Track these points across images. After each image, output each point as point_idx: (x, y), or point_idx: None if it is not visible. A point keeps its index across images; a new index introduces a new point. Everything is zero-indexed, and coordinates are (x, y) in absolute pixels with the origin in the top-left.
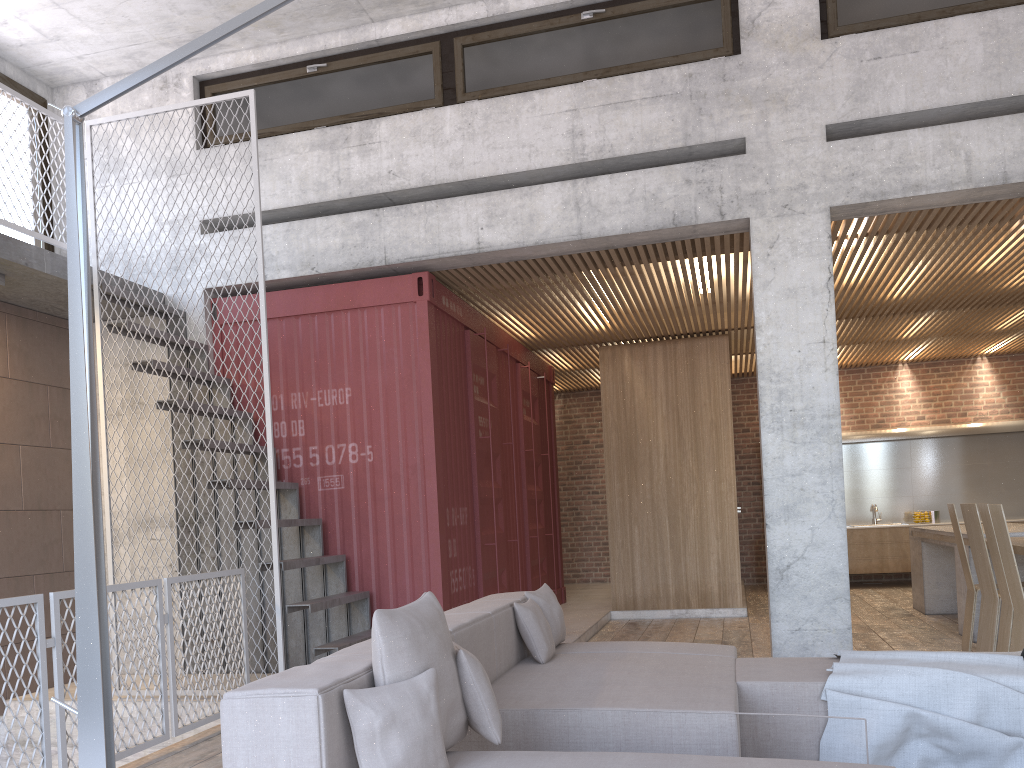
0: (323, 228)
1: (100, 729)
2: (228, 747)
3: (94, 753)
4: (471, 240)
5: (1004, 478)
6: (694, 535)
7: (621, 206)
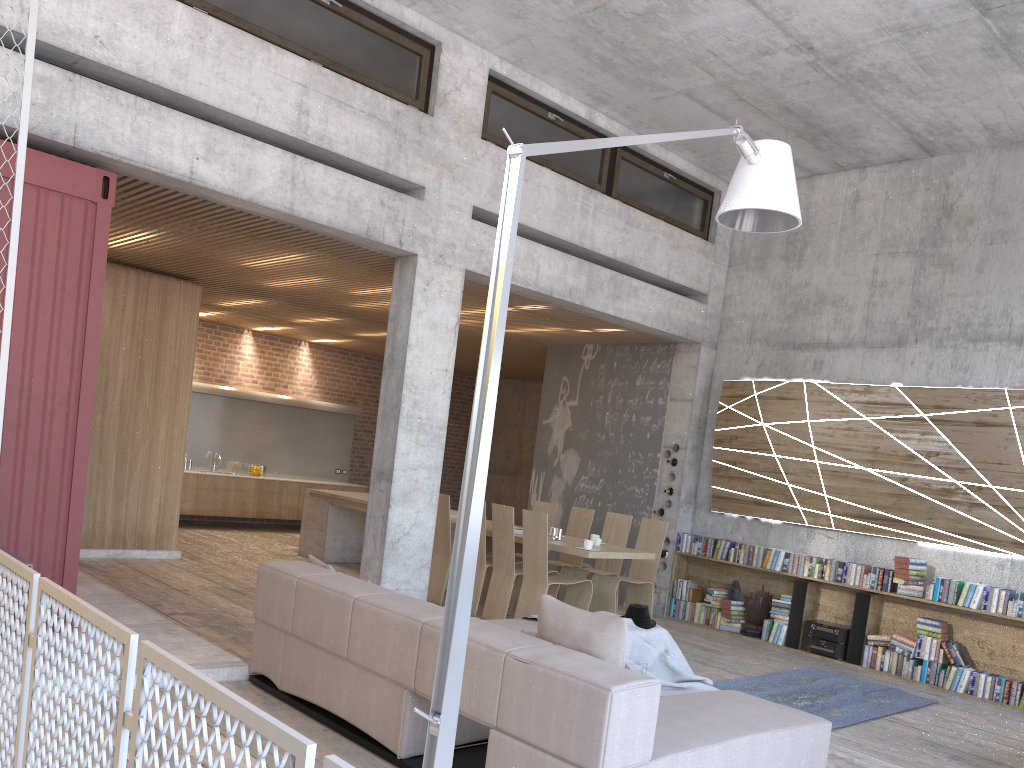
0: None
1: (454, 731)
2: (612, 727)
3: (446, 754)
4: (184, 166)
5: (312, 446)
6: (141, 476)
7: (330, 199)
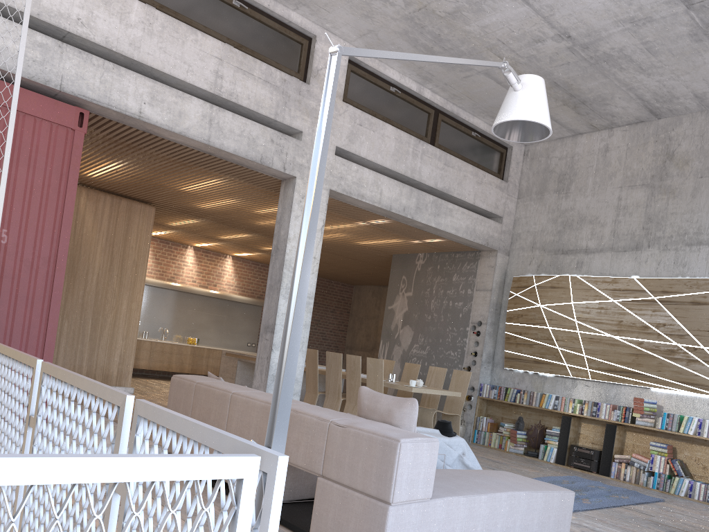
0: (4, 28)
1: None
2: (401, 468)
3: None
4: (135, 107)
5: (231, 326)
6: (108, 334)
7: (235, 136)
